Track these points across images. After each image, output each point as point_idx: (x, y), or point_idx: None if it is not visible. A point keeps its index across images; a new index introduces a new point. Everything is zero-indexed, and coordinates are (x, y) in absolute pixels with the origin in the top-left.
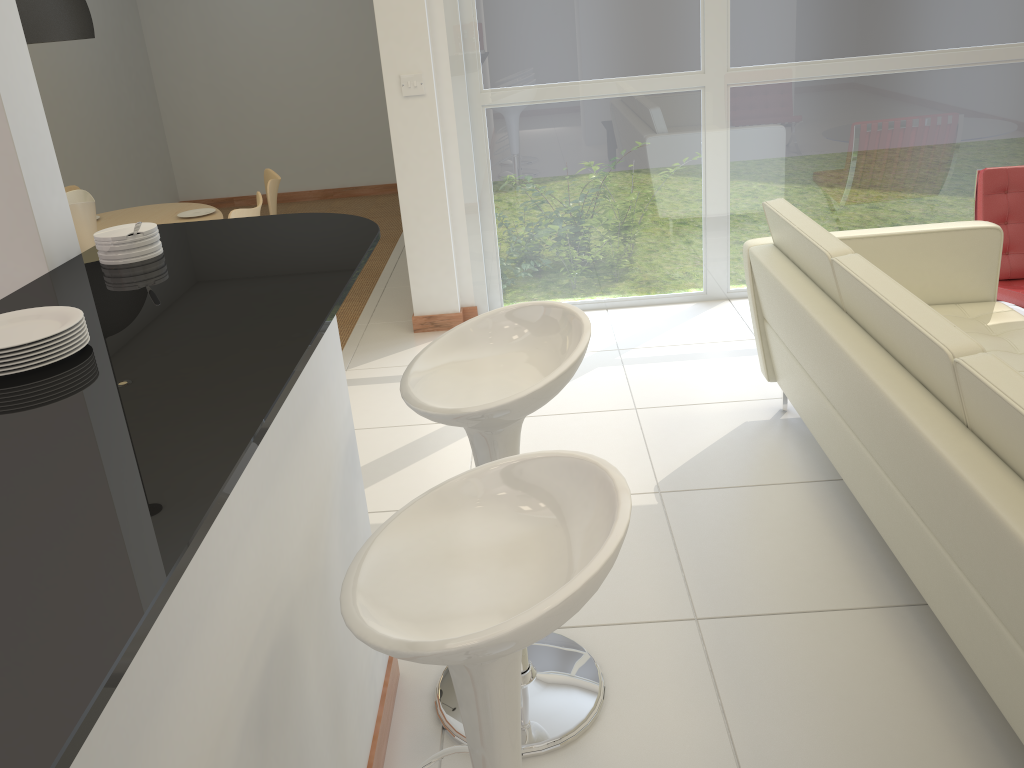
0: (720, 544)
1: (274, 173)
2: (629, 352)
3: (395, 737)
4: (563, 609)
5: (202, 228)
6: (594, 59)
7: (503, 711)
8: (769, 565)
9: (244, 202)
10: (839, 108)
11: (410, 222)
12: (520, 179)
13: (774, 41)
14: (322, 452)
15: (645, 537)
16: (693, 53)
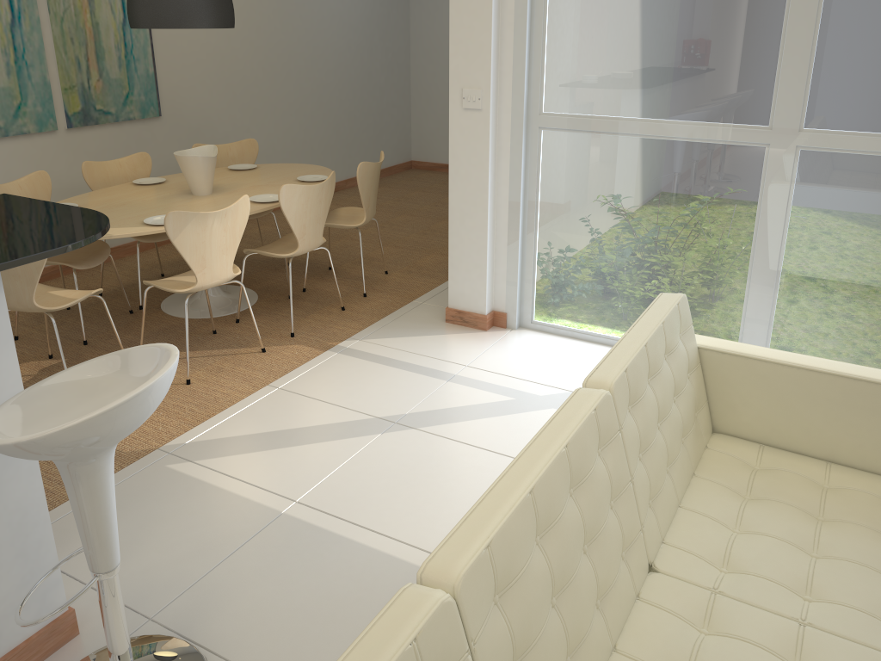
0: None
1: (382, 156)
2: None
3: None
4: None
5: (19, 207)
6: (653, 98)
7: None
8: None
9: None
10: None
11: (455, 223)
12: (565, 203)
13: (863, 105)
14: None
15: None
16: (762, 106)
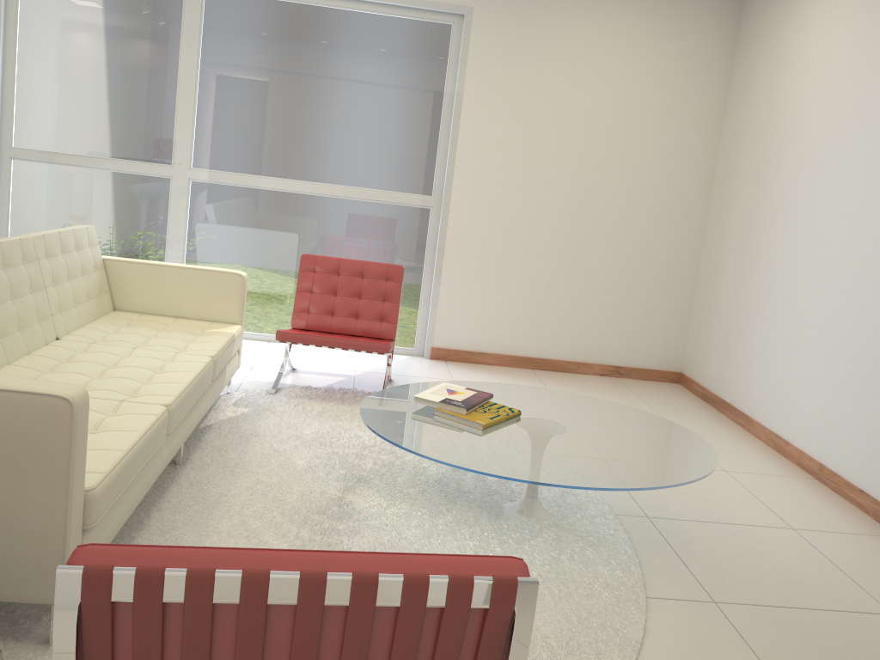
0: None
1: None
2: None
3: None
4: None
5: None
6: (97, 142)
7: None
8: None
9: None
10: (266, 210)
11: None
12: (32, 215)
13: (224, 156)
14: None
15: None
16: (167, 152)
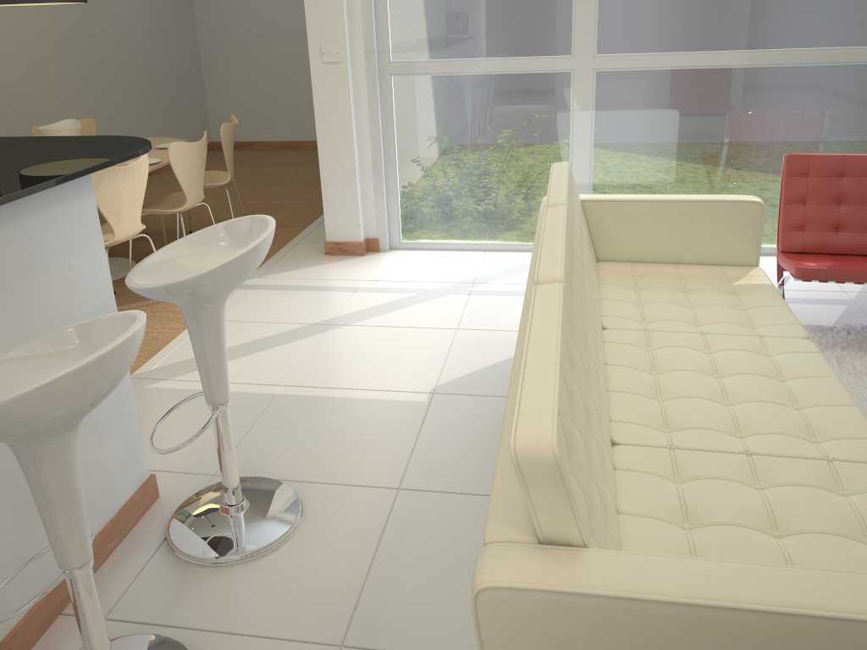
0: (454, 437)
1: (235, 119)
2: (481, 285)
3: (129, 538)
4: (16, 405)
5: (40, 140)
6: (482, 41)
7: (52, 493)
8: (482, 457)
9: (260, 146)
10: (691, 95)
11: (325, 165)
12: (418, 137)
13: (636, 34)
14: (47, 306)
15: (400, 424)
16: (565, 40)
